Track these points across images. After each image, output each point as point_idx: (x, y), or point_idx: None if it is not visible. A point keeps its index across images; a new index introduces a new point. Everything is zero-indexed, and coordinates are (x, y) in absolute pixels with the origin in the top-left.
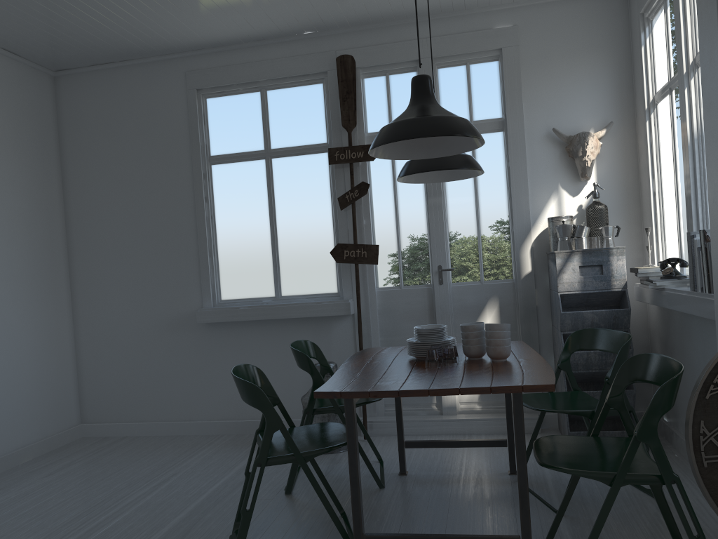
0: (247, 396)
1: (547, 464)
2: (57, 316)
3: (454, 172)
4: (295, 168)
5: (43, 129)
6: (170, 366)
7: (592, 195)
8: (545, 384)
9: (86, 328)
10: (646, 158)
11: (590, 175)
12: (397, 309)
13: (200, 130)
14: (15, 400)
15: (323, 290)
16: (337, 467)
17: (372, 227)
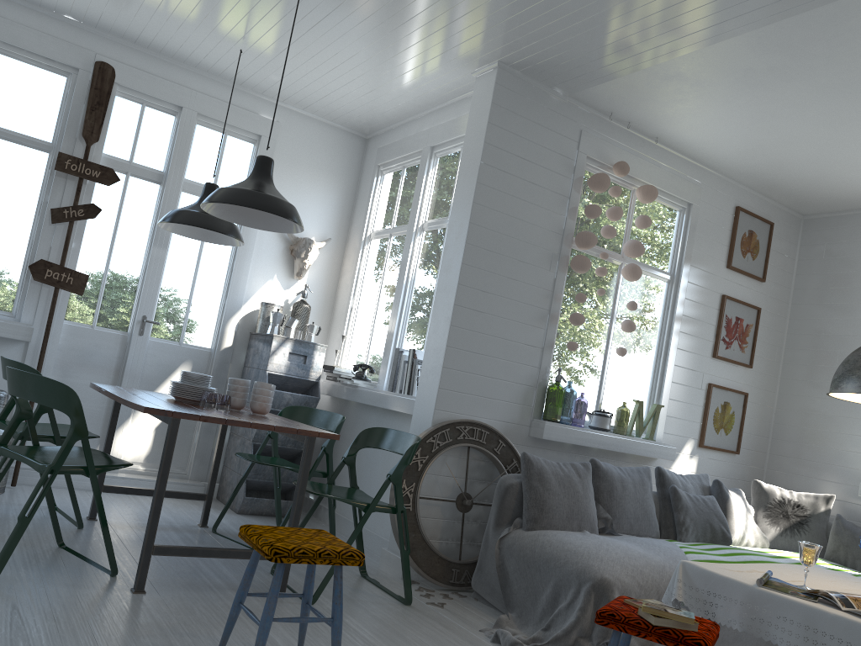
0: (58, 400)
1: (323, 494)
2: None
3: (206, 233)
4: (1, 153)
5: None
6: None
7: (302, 294)
8: (334, 434)
9: None
10: (350, 278)
11: (304, 276)
12: (81, 349)
13: None
14: None
15: None
16: (4, 508)
17: (79, 253)
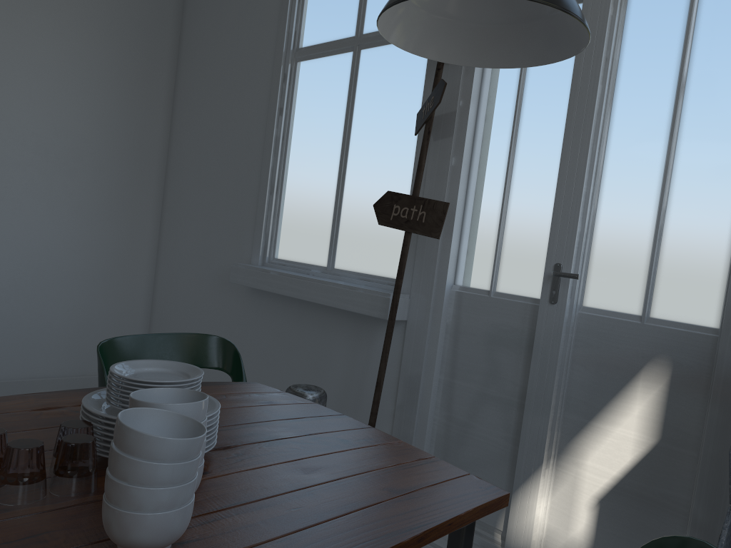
0: None
1: None
2: (132, 241)
3: (556, 39)
4: (385, 64)
5: (155, 17)
6: (213, 332)
7: None
8: None
9: (164, 263)
10: None
11: None
12: (475, 333)
13: (291, 11)
14: (41, 323)
15: (382, 272)
16: None
17: (469, 174)
